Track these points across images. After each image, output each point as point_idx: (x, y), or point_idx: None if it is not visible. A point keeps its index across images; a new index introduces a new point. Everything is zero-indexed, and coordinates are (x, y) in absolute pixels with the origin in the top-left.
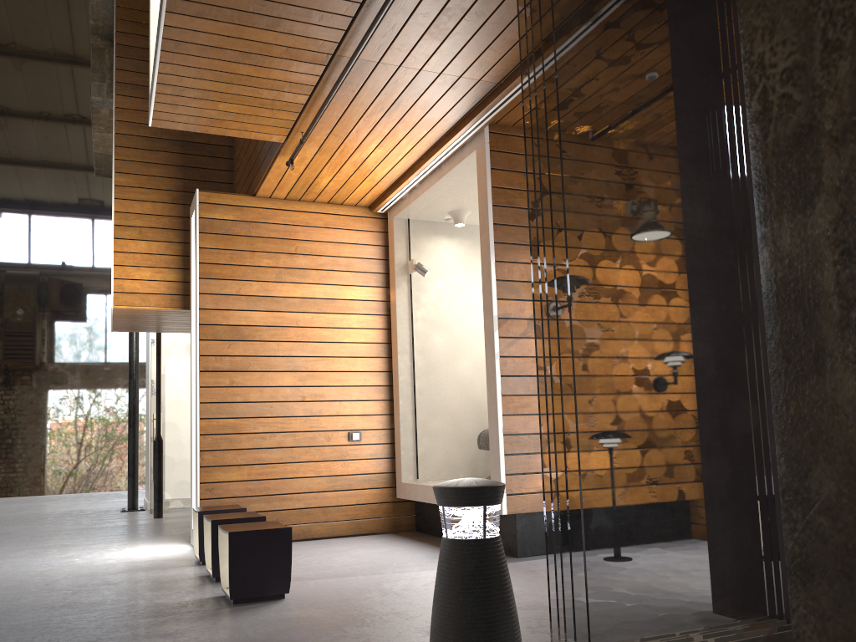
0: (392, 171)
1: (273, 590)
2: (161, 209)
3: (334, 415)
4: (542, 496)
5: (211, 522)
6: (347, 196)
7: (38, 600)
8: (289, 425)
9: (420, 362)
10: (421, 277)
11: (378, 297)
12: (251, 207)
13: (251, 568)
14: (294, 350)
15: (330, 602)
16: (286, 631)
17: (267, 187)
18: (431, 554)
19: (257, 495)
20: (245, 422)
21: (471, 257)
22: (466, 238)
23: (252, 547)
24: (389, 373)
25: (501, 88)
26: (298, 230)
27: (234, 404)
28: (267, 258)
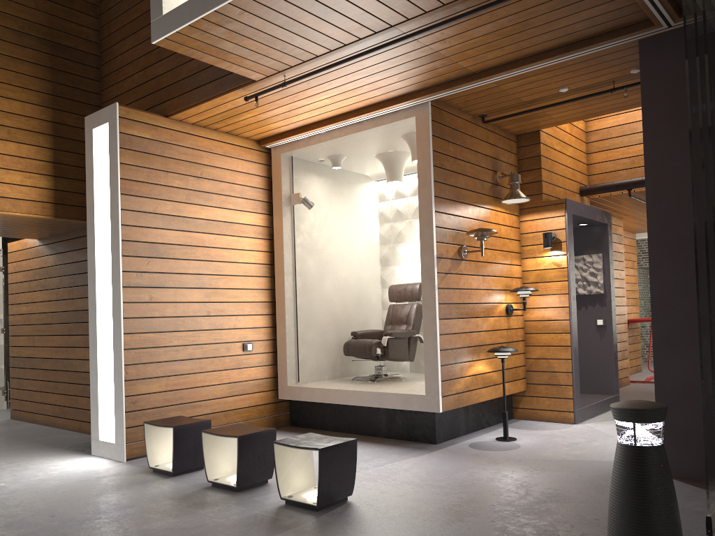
0: (313, 117)
1: (344, 494)
2: (30, 110)
3: (232, 328)
4: (458, 396)
5: (239, 438)
6: (249, 130)
7: (96, 534)
8: (198, 338)
9: (300, 282)
10: (300, 208)
11: (263, 223)
12: (164, 128)
13: (332, 478)
14: (201, 268)
15: (395, 498)
16: (430, 528)
17: (190, 112)
18: (361, 447)
19: (173, 404)
20: (162, 336)
21: (332, 194)
22: (329, 178)
23: (334, 460)
24: (271, 290)
25: (476, 76)
26: (203, 155)
27: (153, 319)
28: (178, 179)
